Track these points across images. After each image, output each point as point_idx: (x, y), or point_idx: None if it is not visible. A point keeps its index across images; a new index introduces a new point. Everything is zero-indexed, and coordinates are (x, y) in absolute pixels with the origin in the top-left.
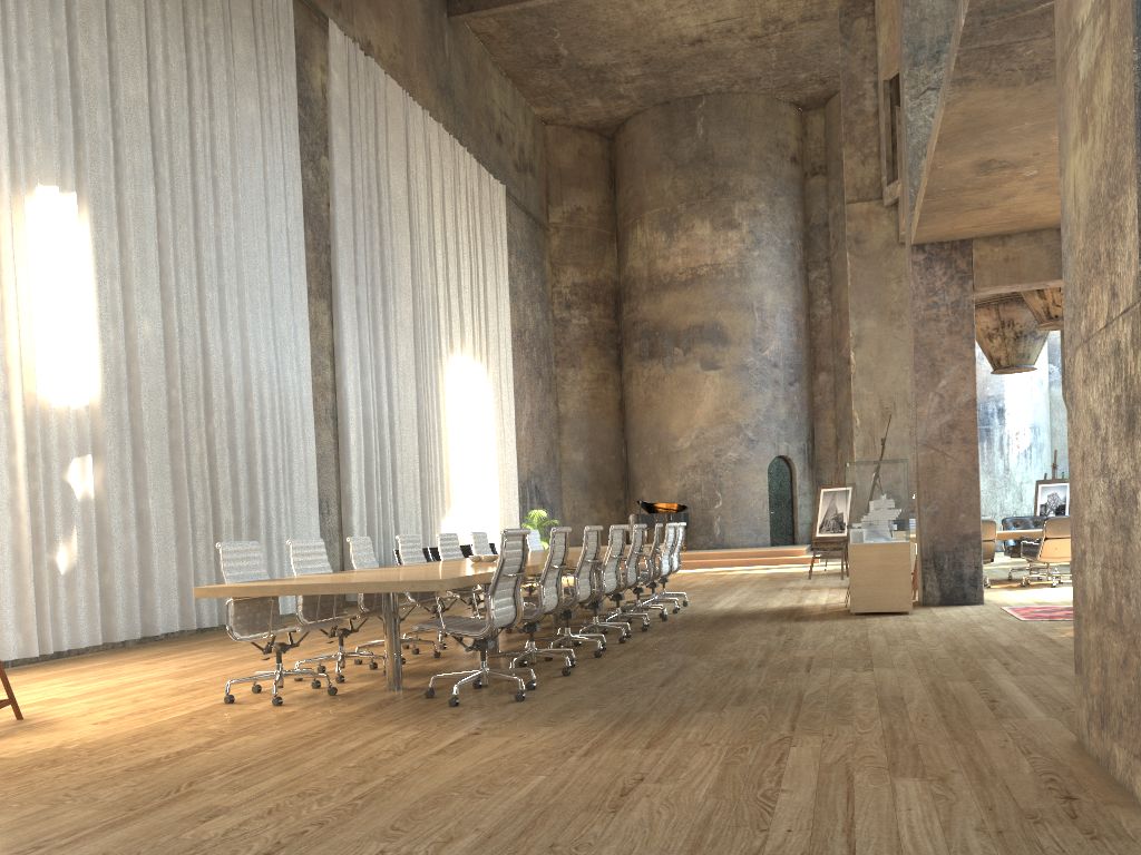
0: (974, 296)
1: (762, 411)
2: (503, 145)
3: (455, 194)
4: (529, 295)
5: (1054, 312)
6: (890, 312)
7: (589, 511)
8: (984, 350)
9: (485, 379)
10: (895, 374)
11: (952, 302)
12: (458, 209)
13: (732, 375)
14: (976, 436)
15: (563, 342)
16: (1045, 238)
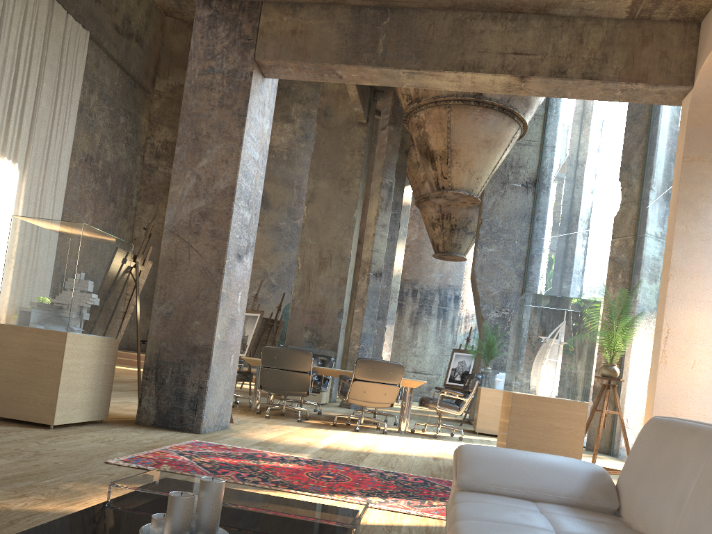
0: (425, 190)
1: (286, 265)
2: (101, 4)
3: (4, 5)
4: (112, 134)
5: (442, 183)
6: (341, 178)
7: (145, 318)
8: (429, 236)
9: (19, 176)
10: (336, 231)
11: (229, 70)
12: (5, 20)
13: (267, 233)
14: (227, 232)
15: (148, 183)
16: (338, 15)
